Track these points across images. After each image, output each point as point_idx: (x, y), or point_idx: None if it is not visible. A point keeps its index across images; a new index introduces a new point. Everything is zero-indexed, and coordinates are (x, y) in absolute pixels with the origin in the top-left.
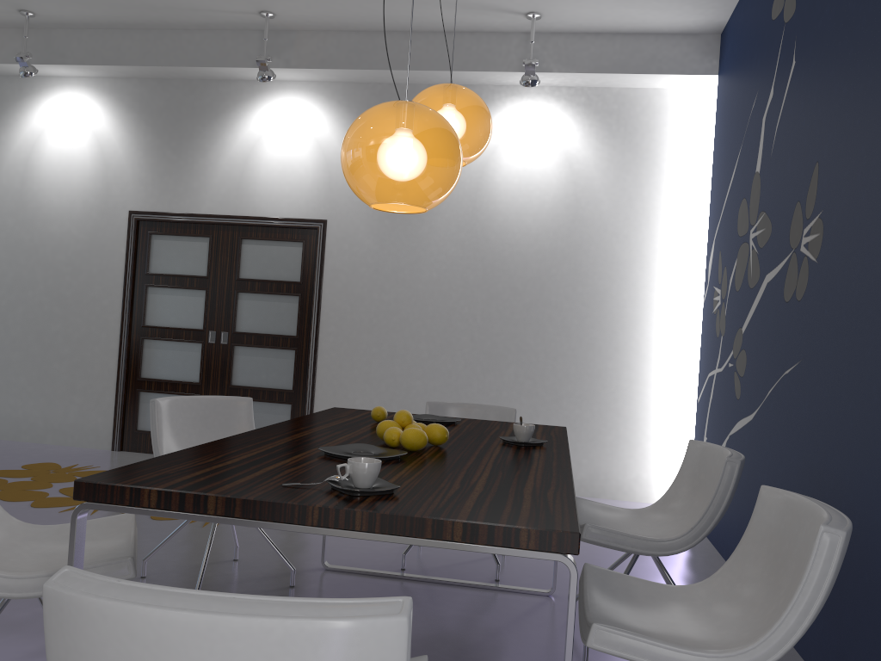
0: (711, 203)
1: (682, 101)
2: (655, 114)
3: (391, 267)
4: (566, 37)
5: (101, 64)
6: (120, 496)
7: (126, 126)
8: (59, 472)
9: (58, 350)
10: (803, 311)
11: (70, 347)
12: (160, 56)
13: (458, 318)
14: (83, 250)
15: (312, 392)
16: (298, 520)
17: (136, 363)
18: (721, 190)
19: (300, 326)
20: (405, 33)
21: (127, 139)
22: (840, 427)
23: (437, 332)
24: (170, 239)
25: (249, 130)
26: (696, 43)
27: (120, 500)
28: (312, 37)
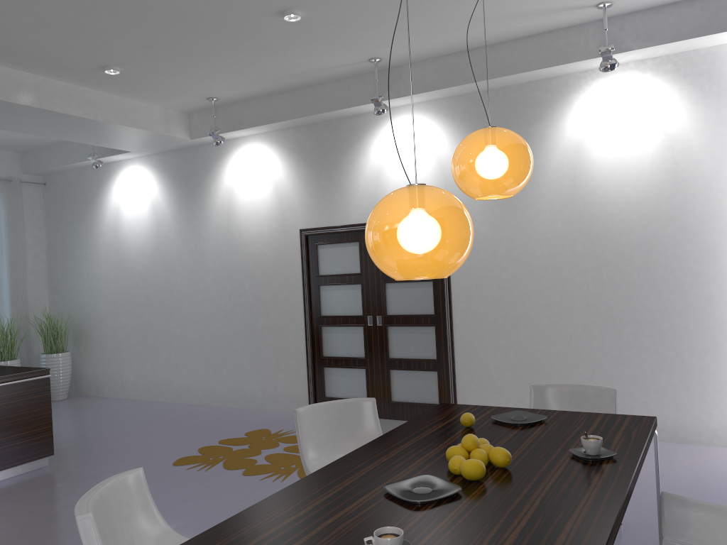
0: None
1: None
2: None
3: (505, 248)
4: (642, 14)
5: (266, 124)
6: None
7: (289, 165)
8: (268, 439)
9: (265, 340)
10: None
11: (272, 336)
12: (304, 108)
13: (572, 286)
14: (272, 263)
15: (452, 360)
16: None
17: (318, 345)
18: None
19: (436, 306)
20: (491, 47)
21: (292, 175)
22: None
23: (554, 301)
24: (331, 247)
25: (377, 152)
26: None
27: None
28: (414, 68)
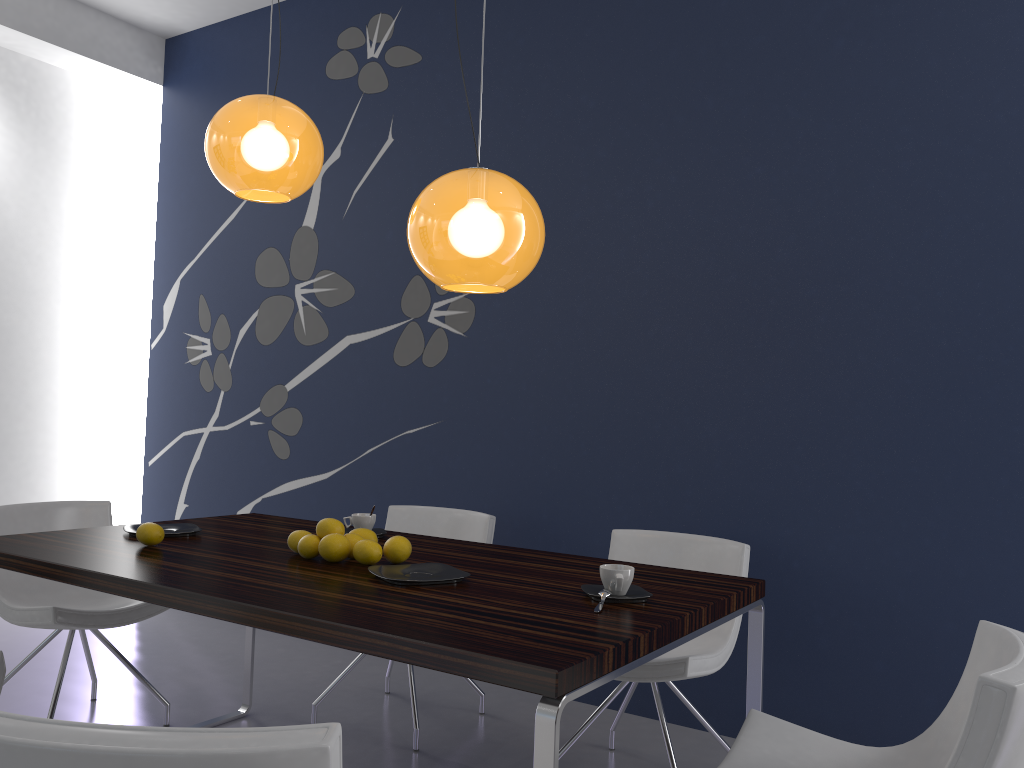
0: (160, 234)
1: (105, 99)
2: (74, 107)
3: None
4: None
5: None
6: (590, 671)
7: None
8: None
9: None
10: (442, 378)
11: None
12: None
13: None
14: None
15: None
16: (680, 633)
17: None
18: (195, 225)
19: None
20: None
21: None
22: (528, 476)
23: None
24: None
25: None
26: (141, 40)
27: (590, 676)
28: None
